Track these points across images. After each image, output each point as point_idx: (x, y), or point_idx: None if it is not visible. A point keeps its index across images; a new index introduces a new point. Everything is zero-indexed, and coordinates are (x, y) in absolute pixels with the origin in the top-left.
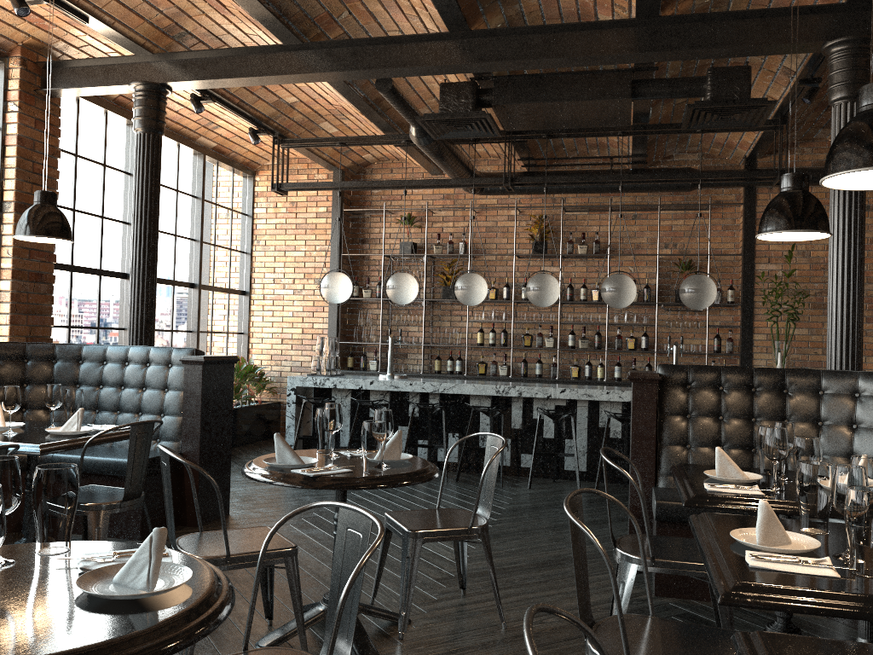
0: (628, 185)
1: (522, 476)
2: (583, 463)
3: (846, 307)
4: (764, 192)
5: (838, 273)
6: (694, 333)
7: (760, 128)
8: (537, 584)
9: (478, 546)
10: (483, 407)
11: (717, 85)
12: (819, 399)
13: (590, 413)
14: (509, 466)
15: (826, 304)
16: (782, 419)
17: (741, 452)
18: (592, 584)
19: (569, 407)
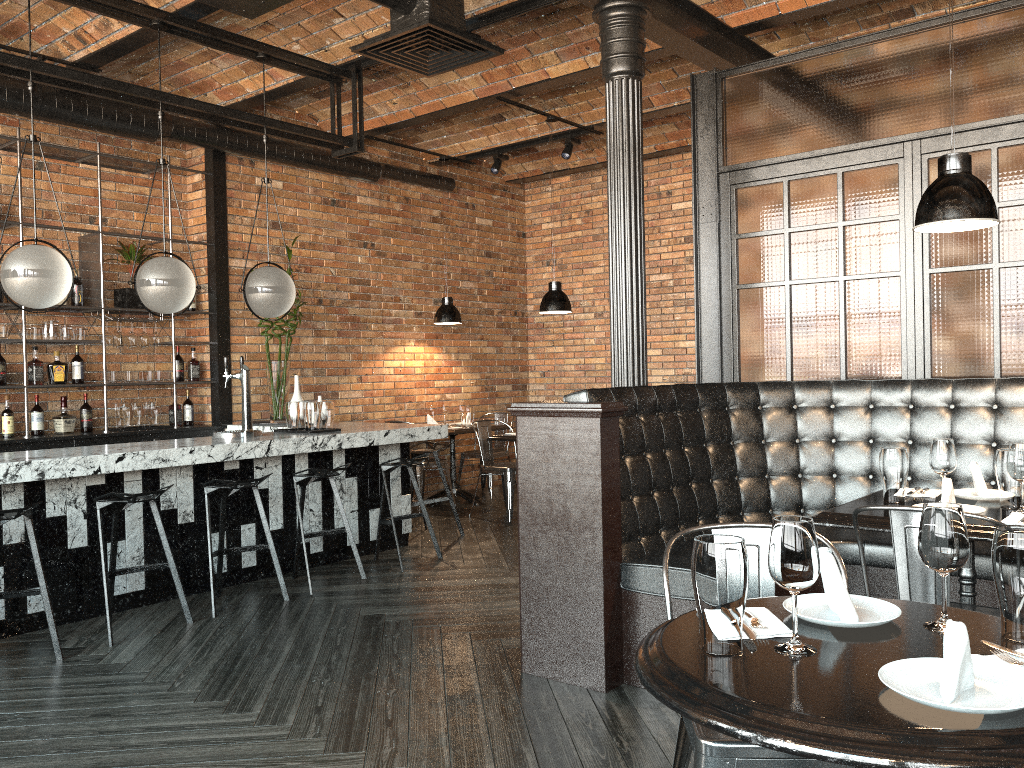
0: (69, 112)
1: (30, 631)
2: (140, 577)
3: (641, 313)
4: (234, 162)
5: (632, 274)
6: (137, 353)
7: (326, 76)
8: (638, 764)
9: (398, 761)
10: (10, 511)
11: (437, 4)
12: (701, 418)
13: (147, 490)
14: (2, 621)
15: (303, 314)
16: (681, 445)
17: (668, 493)
18: (655, 728)
19: (111, 486)
